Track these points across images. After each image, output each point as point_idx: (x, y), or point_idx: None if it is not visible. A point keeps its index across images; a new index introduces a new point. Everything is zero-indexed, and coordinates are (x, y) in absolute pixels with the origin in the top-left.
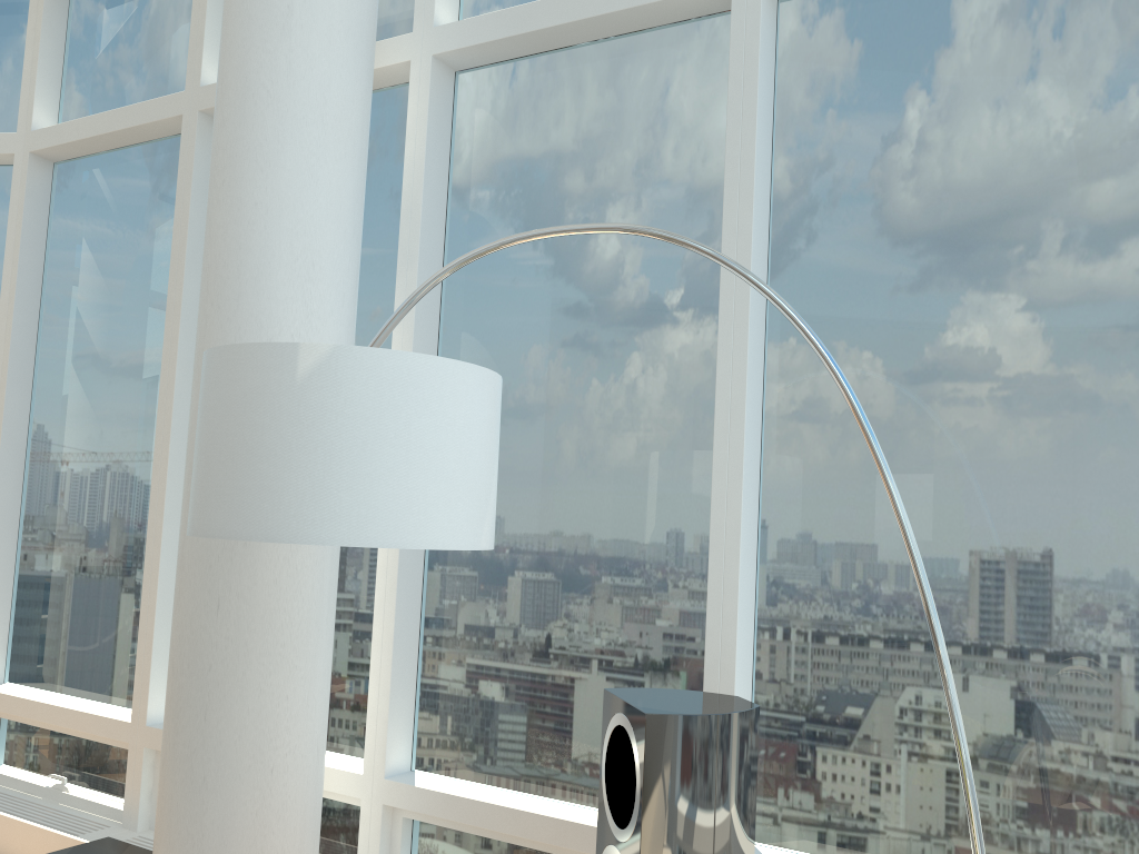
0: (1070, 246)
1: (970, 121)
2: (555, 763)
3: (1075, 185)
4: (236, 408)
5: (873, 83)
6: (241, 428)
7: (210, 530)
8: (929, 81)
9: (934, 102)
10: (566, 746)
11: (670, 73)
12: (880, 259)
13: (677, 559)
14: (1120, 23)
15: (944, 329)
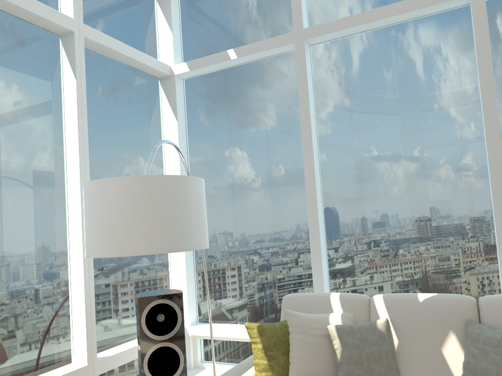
0: (144, 156)
1: (124, 113)
2: (3, 370)
3: (144, 140)
4: (195, 200)
5: (101, 89)
6: (197, 208)
7: (191, 247)
8: (114, 95)
9: (116, 103)
10: (8, 359)
11: (33, 46)
12: (107, 149)
13: (52, 258)
14: (149, 100)
15: (122, 175)
